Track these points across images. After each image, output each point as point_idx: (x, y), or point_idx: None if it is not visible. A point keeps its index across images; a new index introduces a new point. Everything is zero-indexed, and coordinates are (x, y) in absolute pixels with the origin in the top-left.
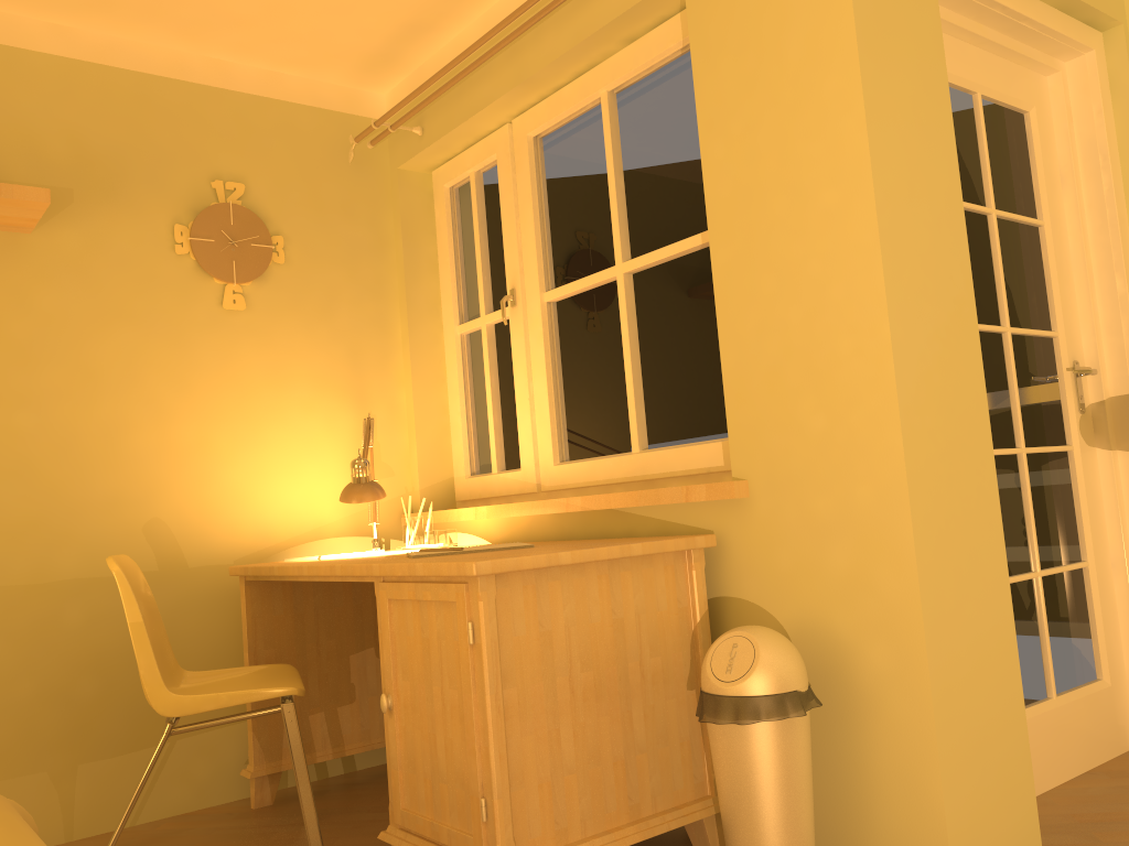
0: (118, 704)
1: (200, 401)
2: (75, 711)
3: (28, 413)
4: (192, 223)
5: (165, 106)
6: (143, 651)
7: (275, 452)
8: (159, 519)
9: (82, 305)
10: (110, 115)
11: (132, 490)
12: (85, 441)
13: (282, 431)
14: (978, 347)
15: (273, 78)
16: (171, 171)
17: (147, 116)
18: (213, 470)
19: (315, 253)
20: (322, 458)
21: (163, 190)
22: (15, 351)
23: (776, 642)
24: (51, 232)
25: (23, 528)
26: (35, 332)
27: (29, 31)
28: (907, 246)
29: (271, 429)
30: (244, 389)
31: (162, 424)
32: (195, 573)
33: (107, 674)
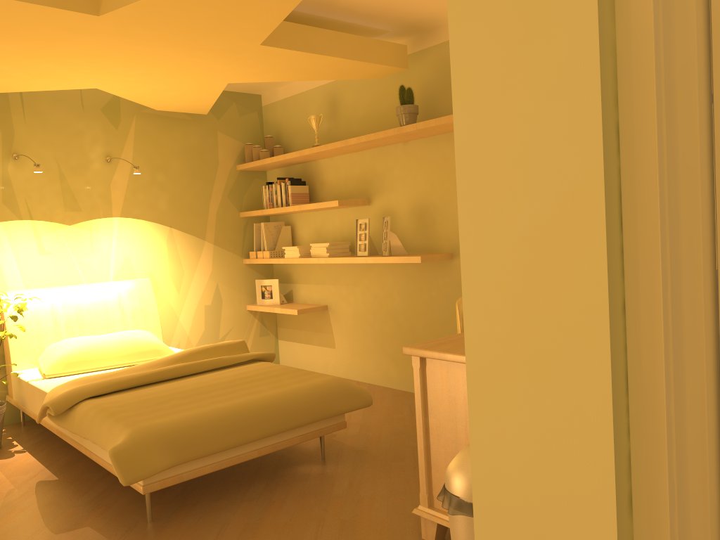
0: None
1: None
2: None
3: None
4: None
5: None
6: None
7: None
8: None
9: None
10: None
11: None
12: None
13: None
14: (601, 248)
15: None
16: None
17: None
18: None
19: None
20: None
21: None
22: None
23: (464, 459)
24: None
25: None
26: None
27: None
28: (491, 152)
29: None
30: None
31: None
32: None
33: None
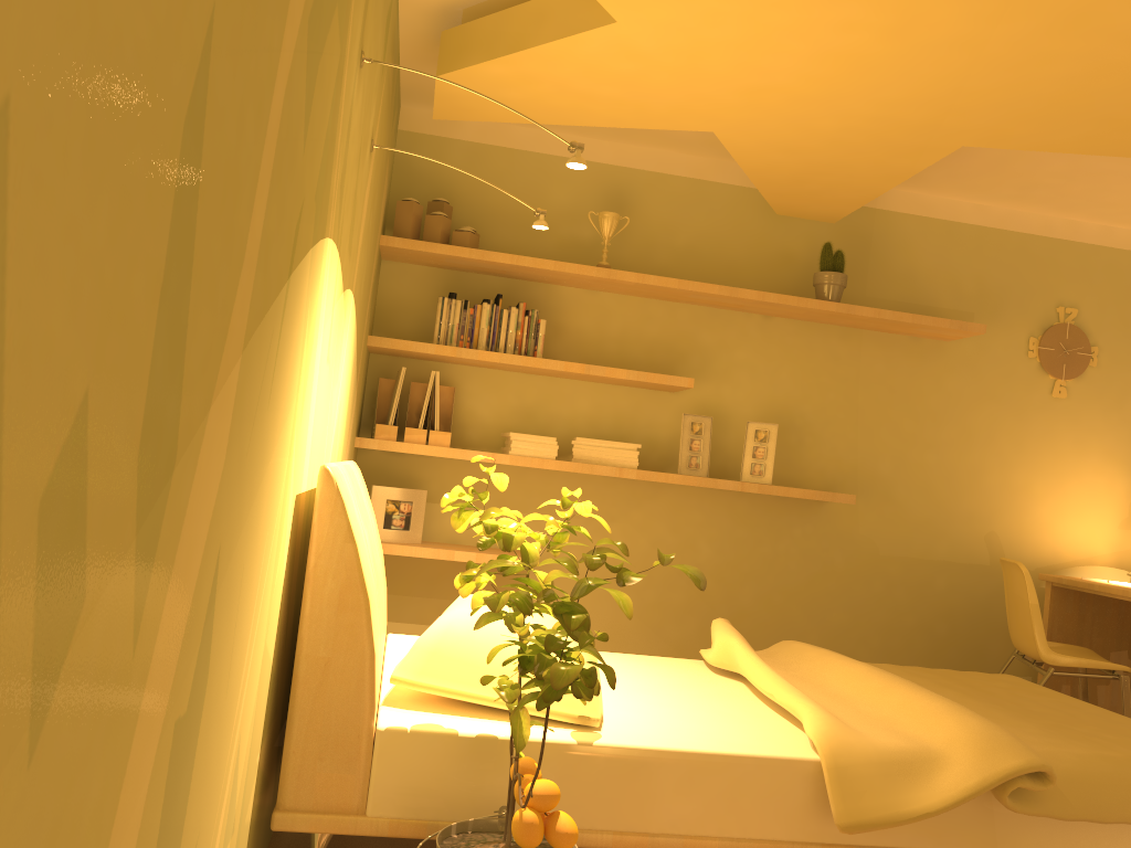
0: (956, 643)
1: (1028, 458)
2: (933, 641)
3: (932, 454)
4: (1040, 336)
5: (1034, 255)
6: (1037, 622)
7: (1070, 499)
8: (994, 532)
9: (969, 388)
10: (1001, 263)
11: (981, 511)
12: (959, 475)
13: (1077, 485)
14: None
15: (1107, 231)
16: (1032, 300)
17: (1022, 262)
18: (1029, 506)
19: (1117, 360)
20: (1100, 508)
21: (1025, 313)
22: (930, 415)
23: None
24: (958, 341)
25: (921, 524)
26: (942, 403)
27: (963, 210)
28: None
29: (1070, 483)
30: (1056, 453)
31: (1004, 470)
32: None
33: (952, 623)
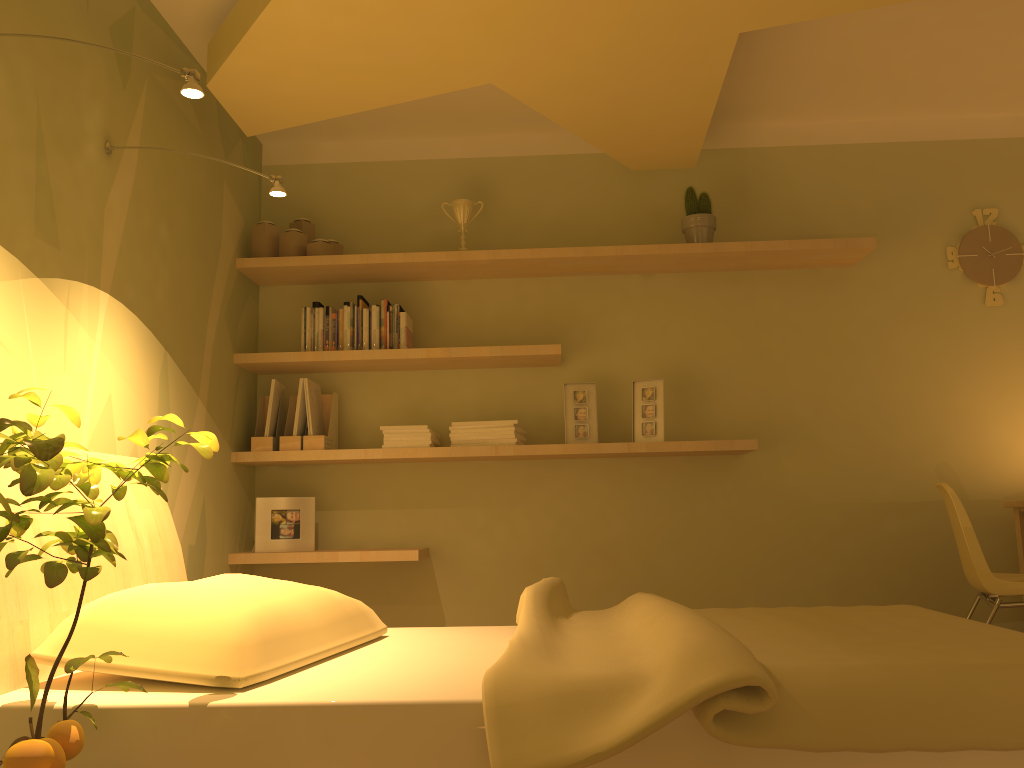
0: (923, 592)
1: (970, 376)
2: (895, 592)
3: (855, 388)
4: (959, 244)
5: (935, 161)
6: (973, 547)
7: None
8: (945, 463)
9: (885, 312)
10: (898, 176)
11: (925, 441)
12: (892, 406)
13: None
14: None
15: (1016, 121)
16: (941, 208)
17: (922, 172)
18: (983, 428)
19: None
20: None
21: (936, 223)
22: (846, 347)
23: None
24: (863, 265)
25: (856, 464)
26: (857, 333)
27: (843, 131)
28: None
29: None
30: (1004, 366)
31: (944, 394)
32: (973, 504)
33: (915, 570)
